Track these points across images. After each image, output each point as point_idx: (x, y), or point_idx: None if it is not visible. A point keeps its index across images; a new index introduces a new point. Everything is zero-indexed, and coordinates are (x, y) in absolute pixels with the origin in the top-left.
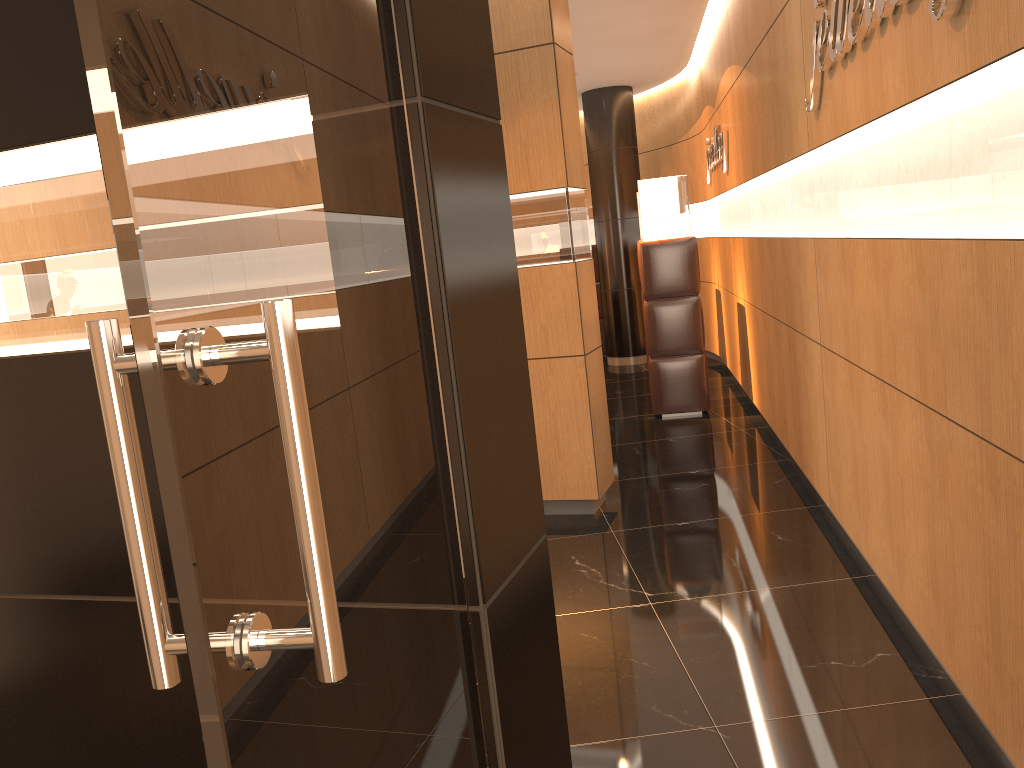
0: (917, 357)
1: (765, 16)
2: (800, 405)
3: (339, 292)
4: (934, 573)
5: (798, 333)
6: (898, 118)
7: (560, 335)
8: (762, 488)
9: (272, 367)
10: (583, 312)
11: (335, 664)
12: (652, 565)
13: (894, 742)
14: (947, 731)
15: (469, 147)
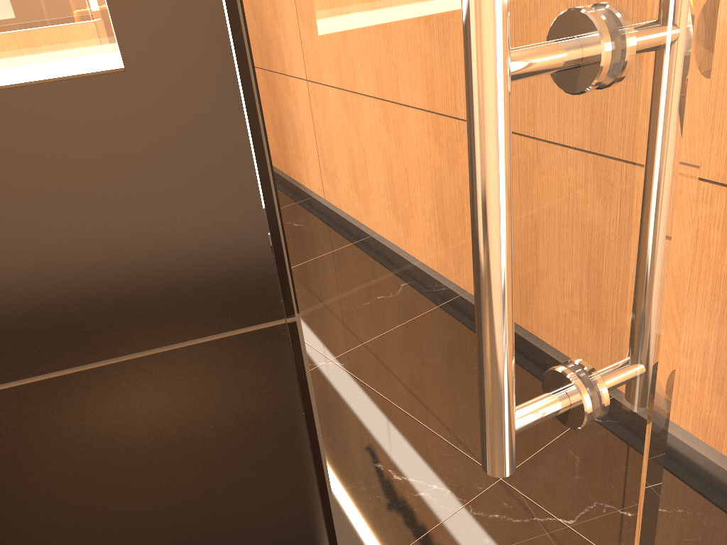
0: None
1: None
2: None
3: None
4: None
5: None
6: None
7: None
8: None
9: None
10: None
11: None
12: None
13: None
14: None
15: None
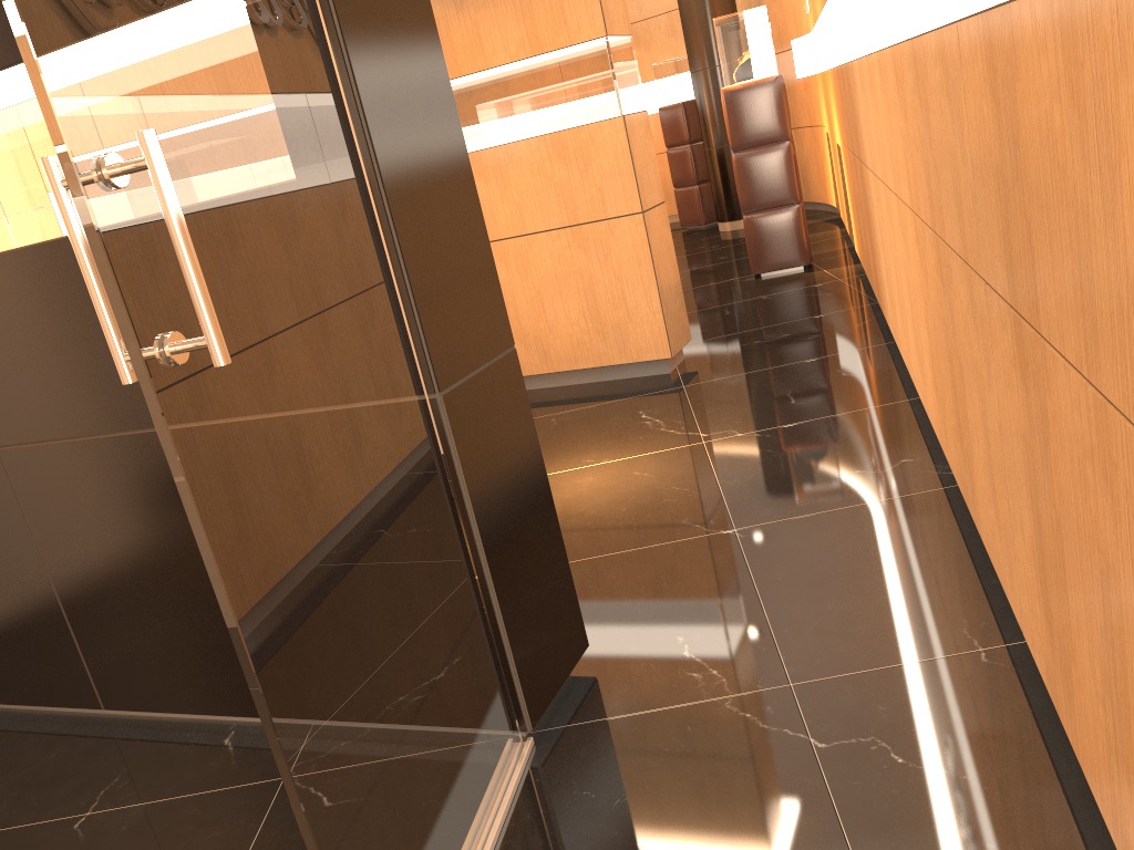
0: (905, 165)
1: None
2: (873, 241)
3: (239, 136)
4: (934, 373)
5: (863, 165)
6: None
7: (616, 194)
8: (842, 332)
9: (149, 172)
10: (637, 168)
11: (221, 355)
12: (714, 411)
13: (890, 525)
14: (941, 513)
15: (386, 11)
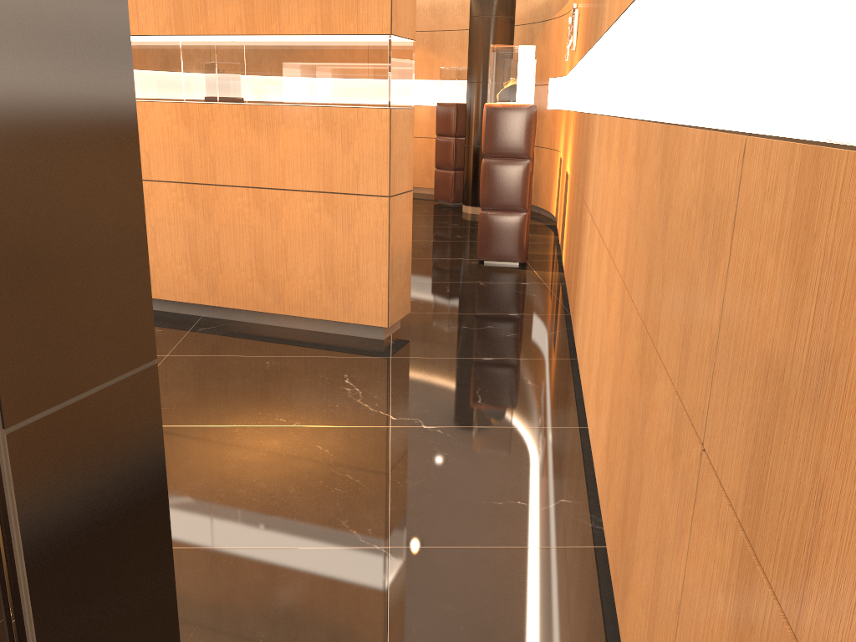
0: (626, 237)
1: None
2: (578, 268)
3: None
4: (609, 438)
5: (584, 203)
6: None
7: (370, 175)
8: (536, 337)
9: None
10: (393, 157)
11: None
12: (409, 392)
13: (536, 583)
14: (586, 580)
15: None
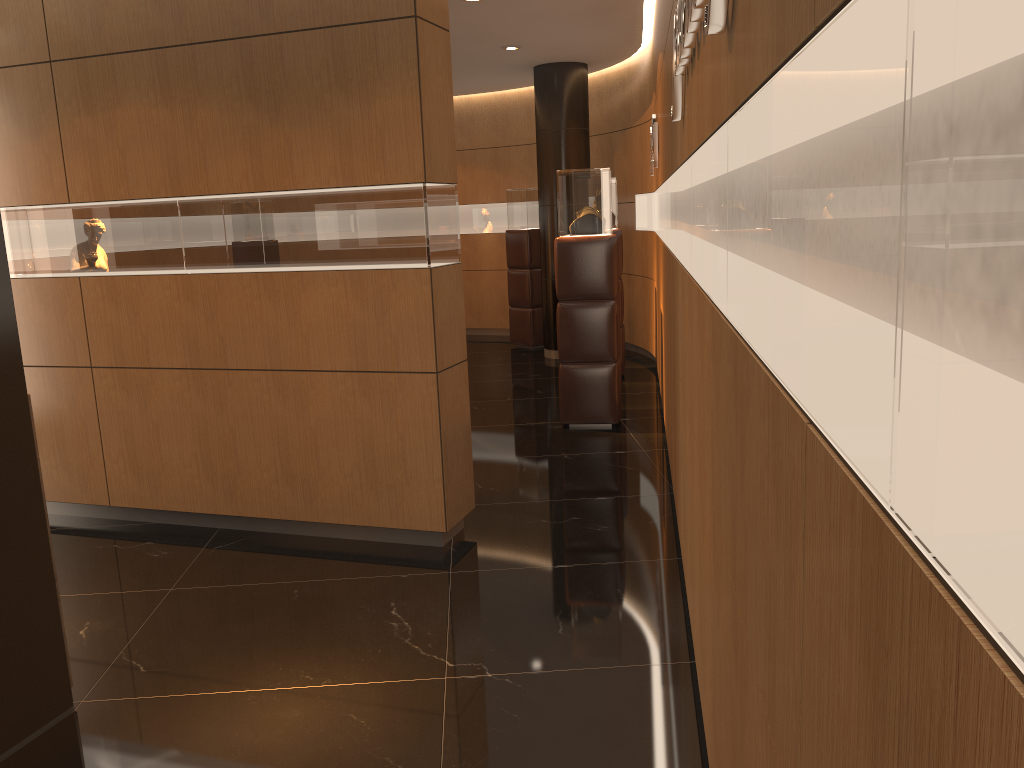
0: (711, 446)
1: (669, 2)
2: (676, 443)
3: None
4: (714, 707)
5: (676, 364)
6: (710, 149)
7: (411, 348)
8: (633, 529)
9: None
10: (438, 324)
11: None
12: (471, 623)
13: None
14: None
15: None
